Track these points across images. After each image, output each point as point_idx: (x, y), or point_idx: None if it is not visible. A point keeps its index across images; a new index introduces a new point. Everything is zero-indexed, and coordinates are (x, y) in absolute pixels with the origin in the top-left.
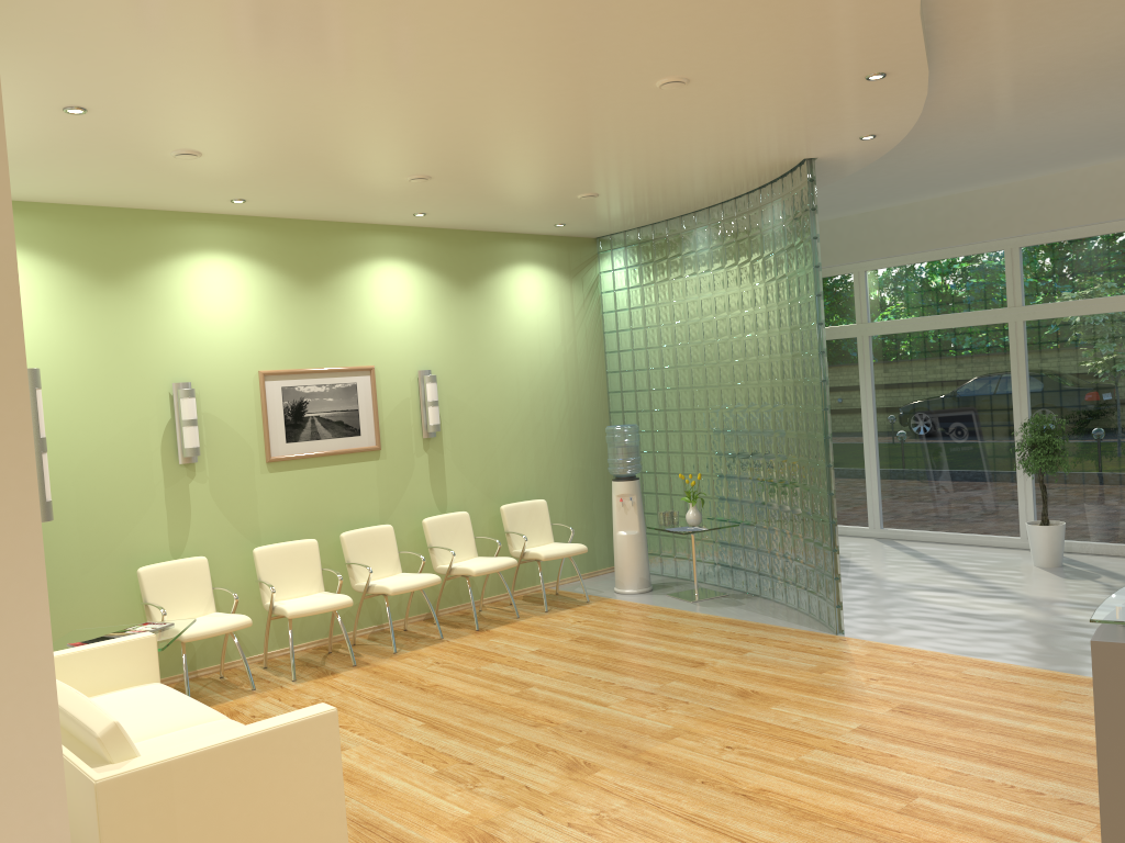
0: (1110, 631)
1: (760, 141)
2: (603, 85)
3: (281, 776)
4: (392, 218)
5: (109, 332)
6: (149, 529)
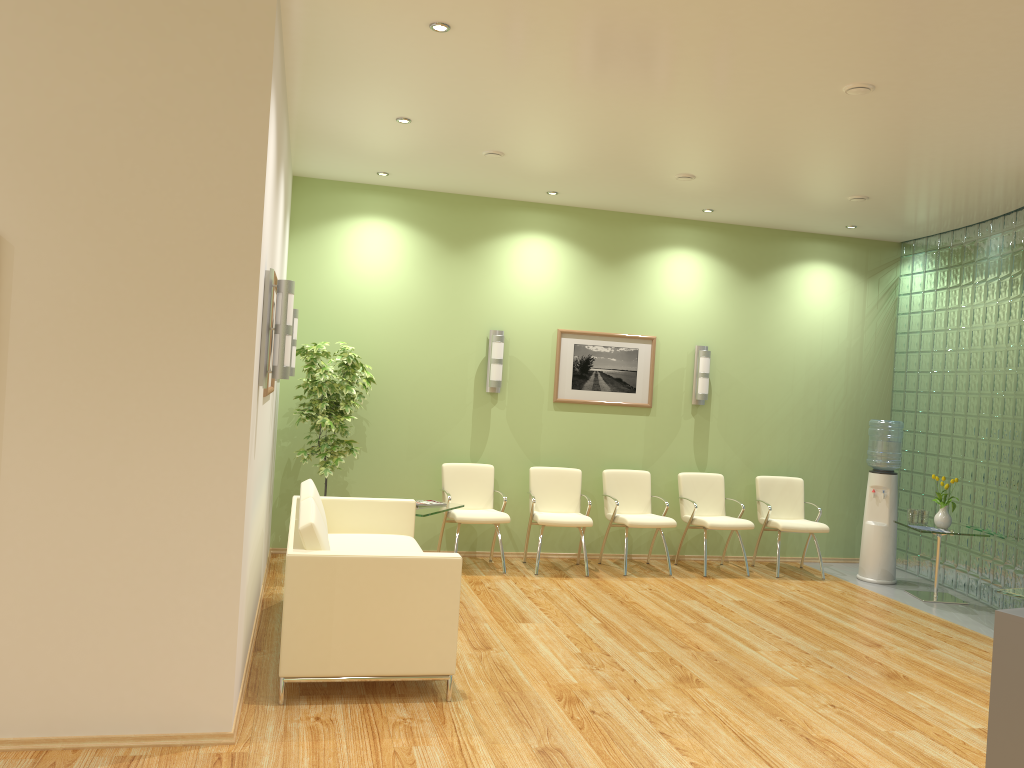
0: None
1: (1005, 144)
2: (791, 92)
3: (412, 593)
4: (686, 213)
5: (450, 286)
6: (457, 437)
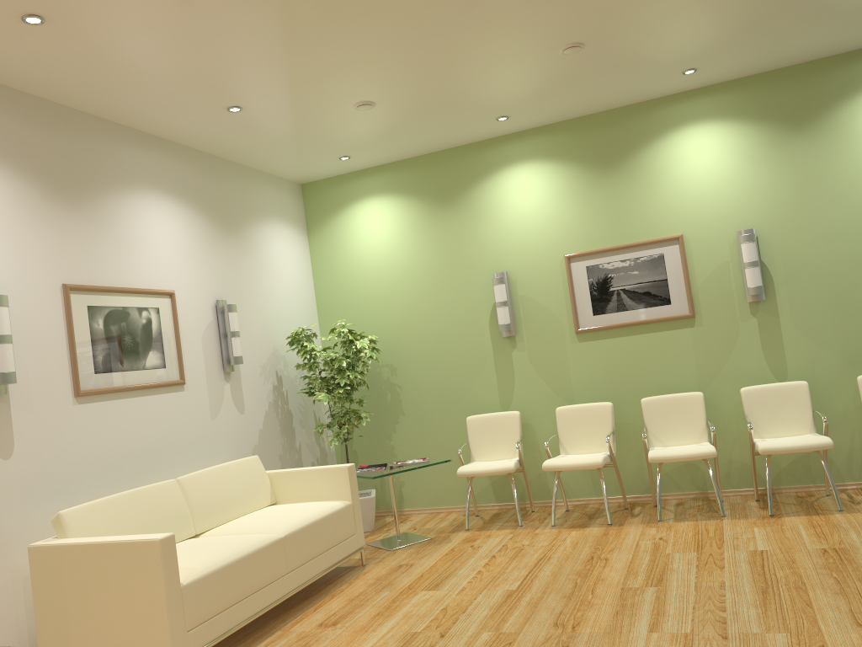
0: None
1: None
2: None
3: (123, 578)
4: (677, 84)
5: (448, 241)
6: (484, 387)
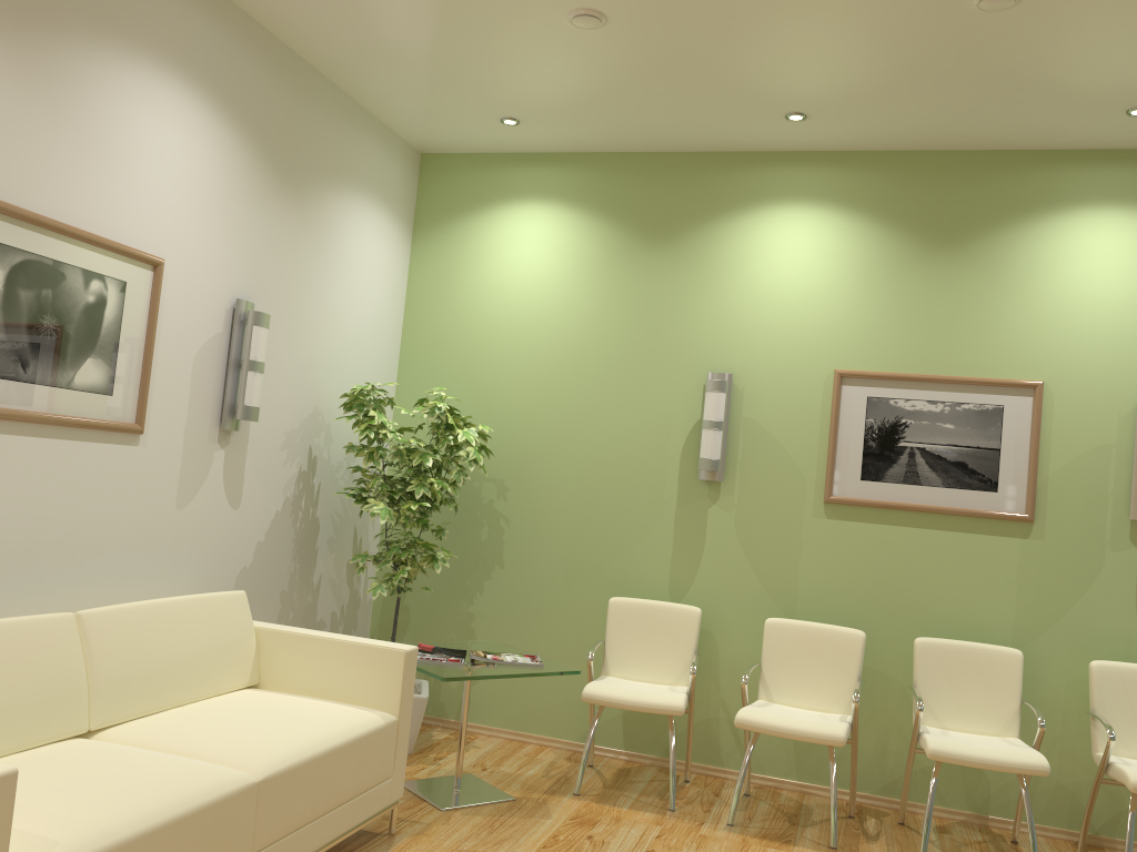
0: None
1: None
2: None
3: None
4: (1101, 131)
5: (644, 302)
6: (648, 555)
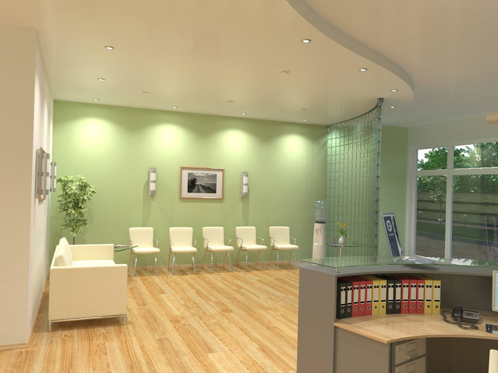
0: (312, 266)
1: (347, 91)
2: (259, 72)
3: (106, 281)
4: (235, 115)
5: (130, 148)
6: (136, 215)
